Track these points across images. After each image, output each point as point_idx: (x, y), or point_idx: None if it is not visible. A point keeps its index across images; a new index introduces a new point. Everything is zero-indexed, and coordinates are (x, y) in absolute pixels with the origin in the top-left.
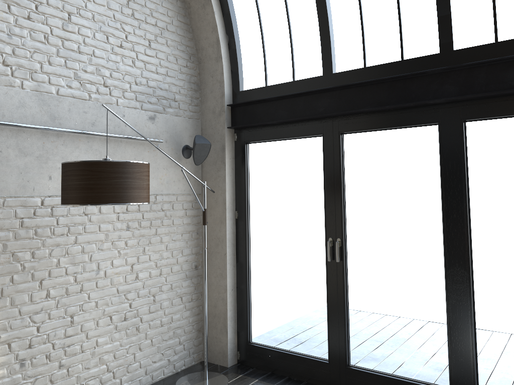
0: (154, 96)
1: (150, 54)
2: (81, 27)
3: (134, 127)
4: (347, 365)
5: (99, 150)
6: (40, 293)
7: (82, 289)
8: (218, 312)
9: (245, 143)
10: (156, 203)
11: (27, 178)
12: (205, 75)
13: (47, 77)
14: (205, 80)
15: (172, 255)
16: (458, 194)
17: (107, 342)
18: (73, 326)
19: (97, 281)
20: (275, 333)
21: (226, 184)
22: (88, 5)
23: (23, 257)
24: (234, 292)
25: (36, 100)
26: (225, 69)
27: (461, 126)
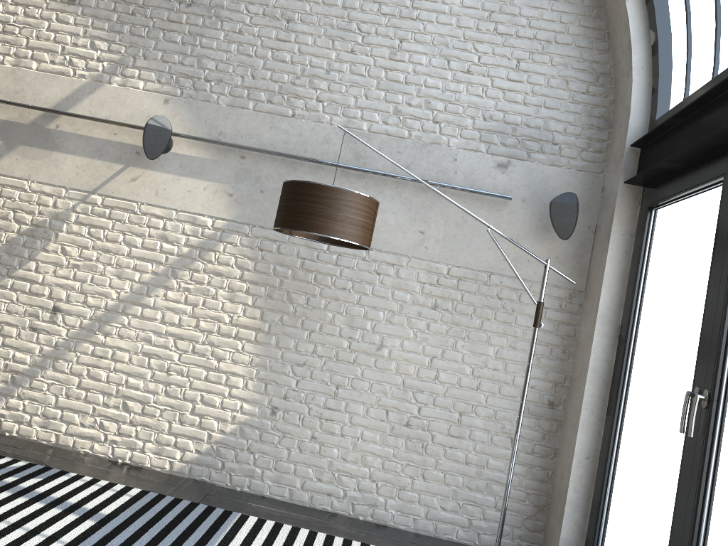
0: (513, 136)
1: (516, 78)
2: (413, 54)
3: (469, 175)
4: None
5: (410, 199)
6: (307, 344)
7: (355, 360)
8: (561, 487)
9: (647, 208)
10: (488, 285)
11: None
12: (617, 104)
13: (360, 112)
14: (617, 111)
15: (505, 369)
16: None
17: (375, 441)
18: (336, 399)
19: (377, 359)
20: None
21: (603, 275)
22: (427, 27)
23: (296, 299)
24: (590, 464)
25: (343, 137)
26: (637, 87)
27: None
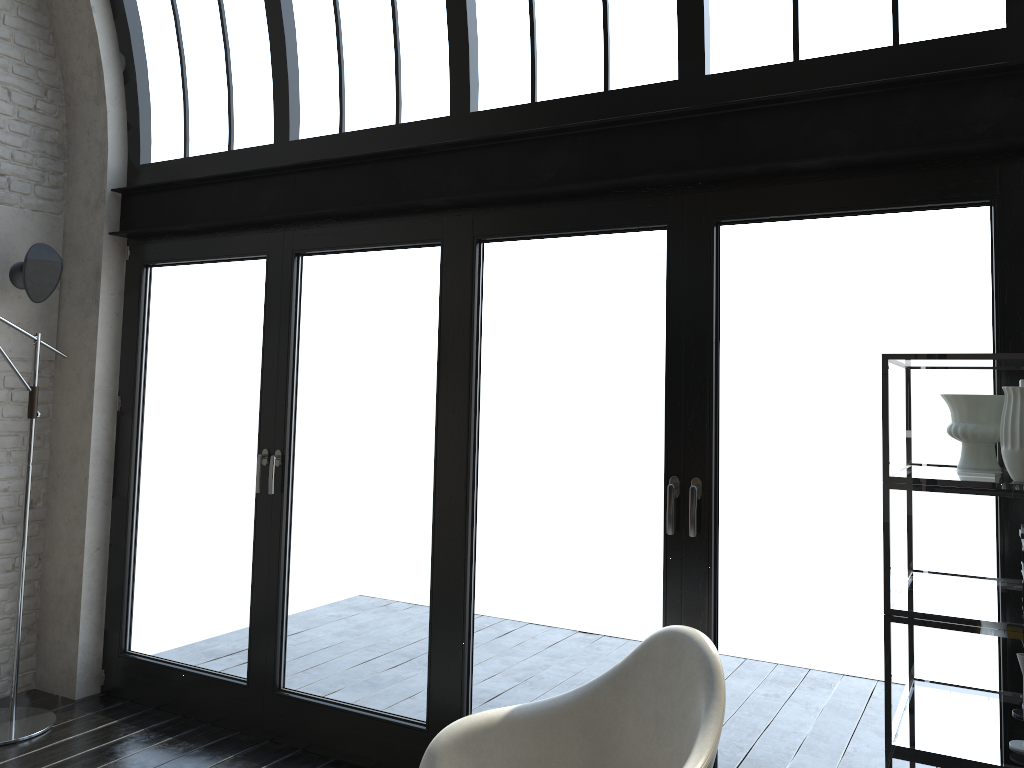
0: None
1: None
2: None
3: None
4: (275, 689)
5: None
6: None
7: None
8: (66, 593)
9: (144, 266)
10: None
11: None
12: (77, 130)
13: None
14: (77, 139)
15: None
16: (460, 371)
17: None
18: None
19: None
20: (220, 642)
21: (97, 342)
22: None
23: None
24: (102, 554)
25: None
26: (113, 120)
27: (472, 250)
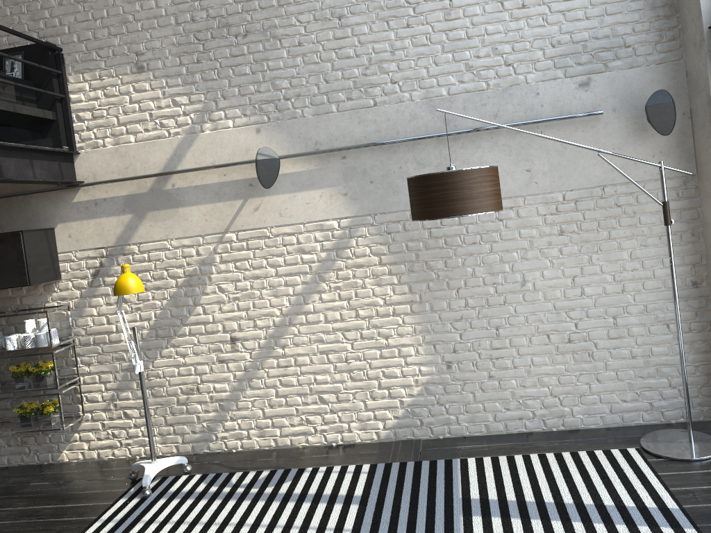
0: (585, 53)
1: None
2: (466, 7)
3: (555, 104)
4: None
5: (507, 144)
6: (458, 301)
7: (505, 301)
8: None
9: None
10: (605, 198)
11: None
12: None
13: (435, 80)
14: None
15: (643, 267)
16: None
17: (546, 363)
18: (499, 339)
19: (524, 294)
20: None
21: None
22: None
23: (435, 266)
24: None
25: (427, 108)
26: None
27: None
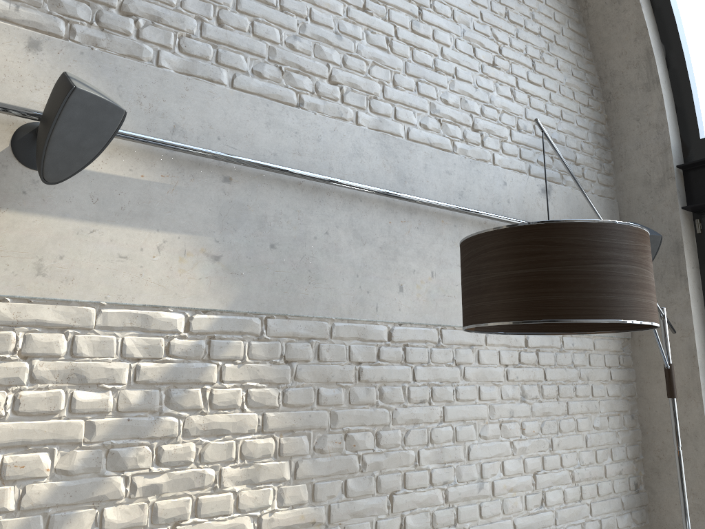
0: (545, 153)
1: (536, 80)
2: (436, 29)
3: (520, 204)
4: None
5: None
6: (391, 521)
7: (457, 519)
8: None
9: None
10: (563, 352)
11: (366, 286)
12: (621, 120)
13: (391, 108)
14: (622, 128)
15: (597, 460)
16: None
17: None
18: None
19: (481, 504)
20: None
21: (692, 317)
22: None
23: (362, 442)
24: None
25: (378, 146)
26: (666, 102)
27: None
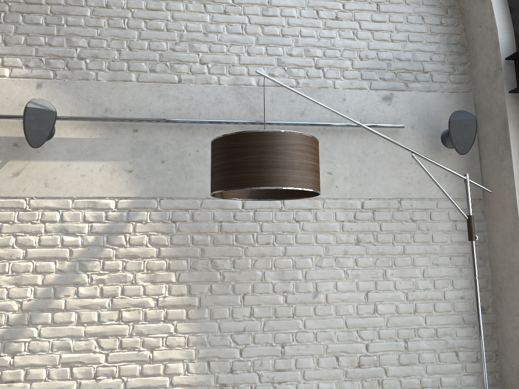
0: (389, 70)
1: (380, 19)
2: (283, 8)
3: (359, 112)
4: None
5: None
6: (242, 309)
7: (294, 313)
8: None
9: None
10: (401, 211)
11: None
12: (471, 29)
13: (246, 69)
14: (472, 35)
15: (435, 287)
16: None
17: None
18: (284, 358)
19: (315, 306)
20: None
21: (514, 178)
22: None
23: (222, 265)
24: None
25: (234, 94)
26: (497, 7)
27: None
